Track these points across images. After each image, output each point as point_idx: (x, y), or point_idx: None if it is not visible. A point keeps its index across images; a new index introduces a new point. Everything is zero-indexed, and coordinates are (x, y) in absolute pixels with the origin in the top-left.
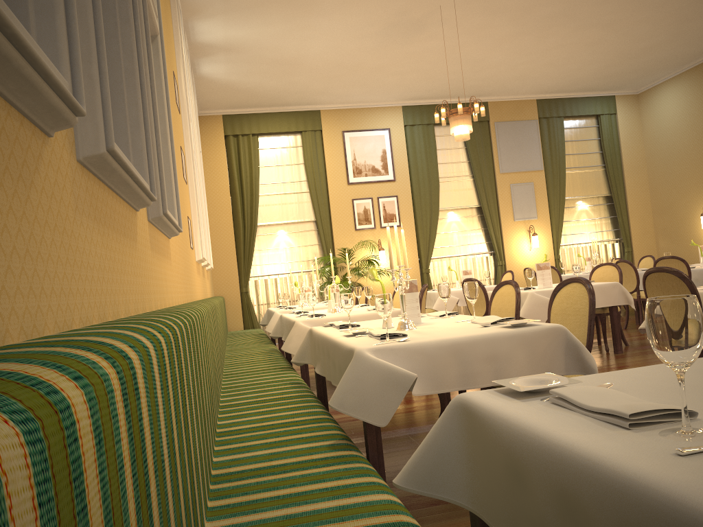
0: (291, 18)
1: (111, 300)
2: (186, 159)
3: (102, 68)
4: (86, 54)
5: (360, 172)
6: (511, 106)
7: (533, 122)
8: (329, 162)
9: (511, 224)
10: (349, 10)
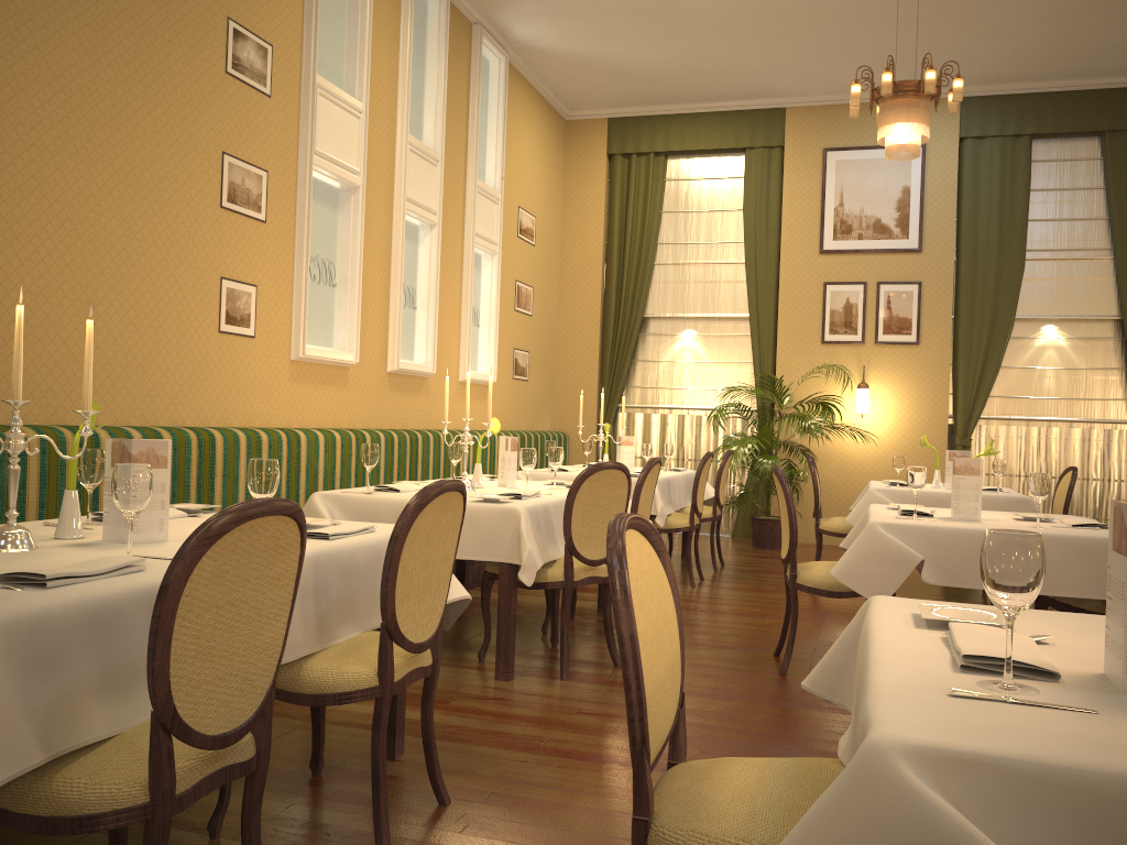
0: None
1: None
2: (297, 180)
3: None
4: None
5: (849, 231)
6: None
7: None
8: (788, 208)
9: None
10: None
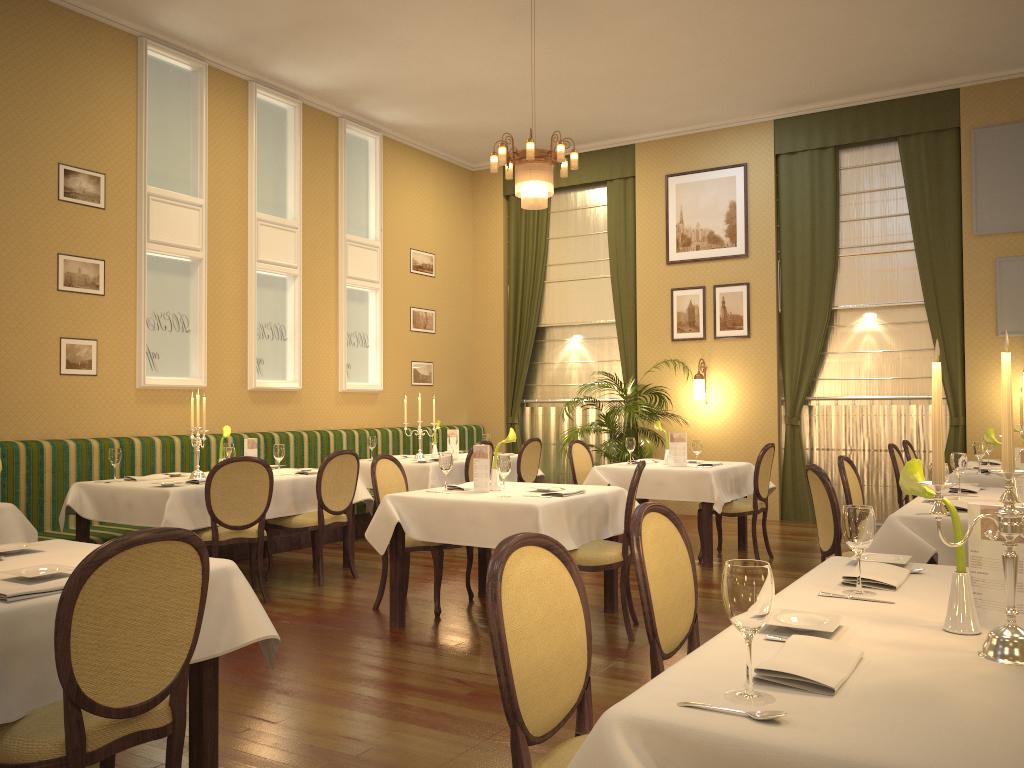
0: (360, 39)
1: None
2: (137, 262)
3: None
4: None
5: (688, 243)
6: (1017, 89)
7: None
8: (641, 228)
9: (987, 343)
10: (412, 12)
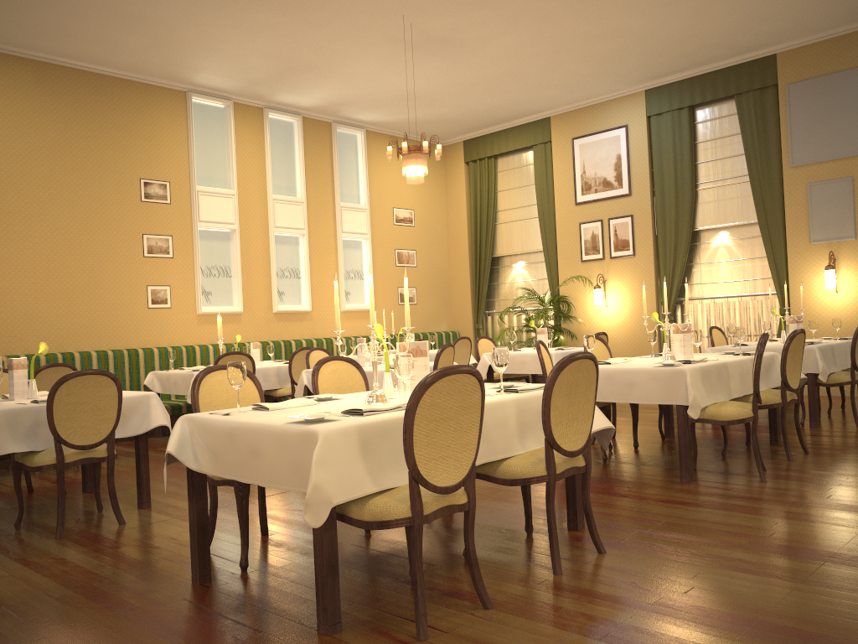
0: (323, 75)
1: None
2: (193, 235)
3: None
4: None
5: (589, 188)
6: (819, 50)
7: None
8: (557, 179)
9: (804, 250)
10: (347, 56)
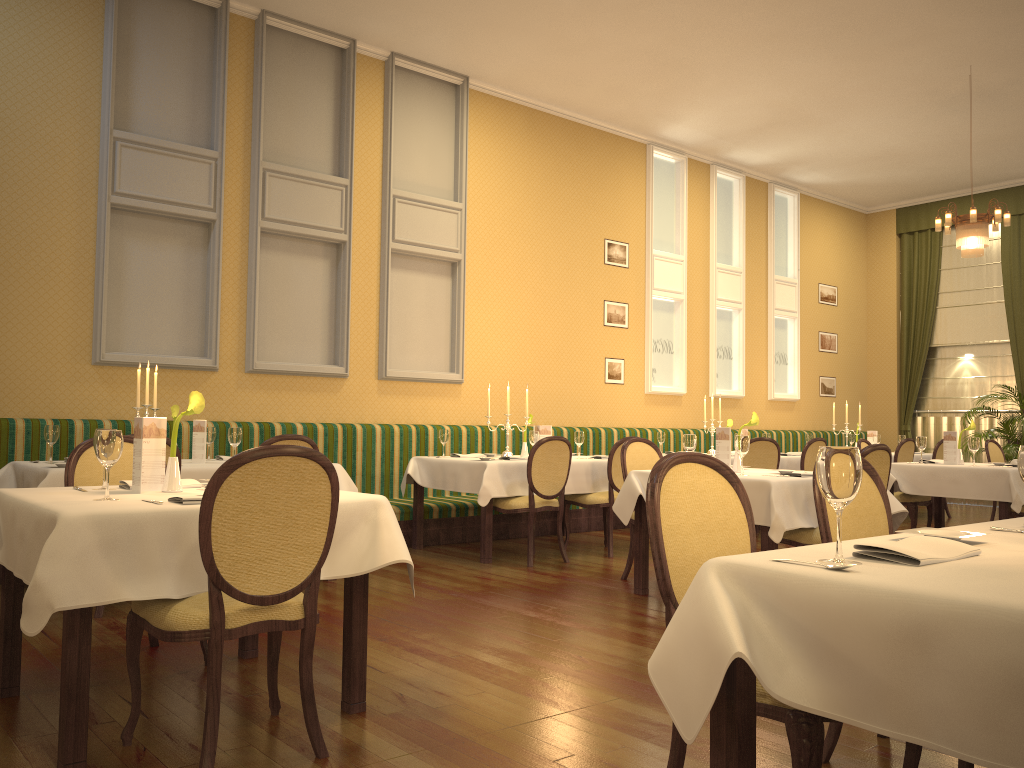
0: (808, 130)
1: (274, 415)
2: (645, 304)
3: (253, 344)
4: (249, 340)
5: None
6: None
7: None
8: None
9: None
10: (858, 110)
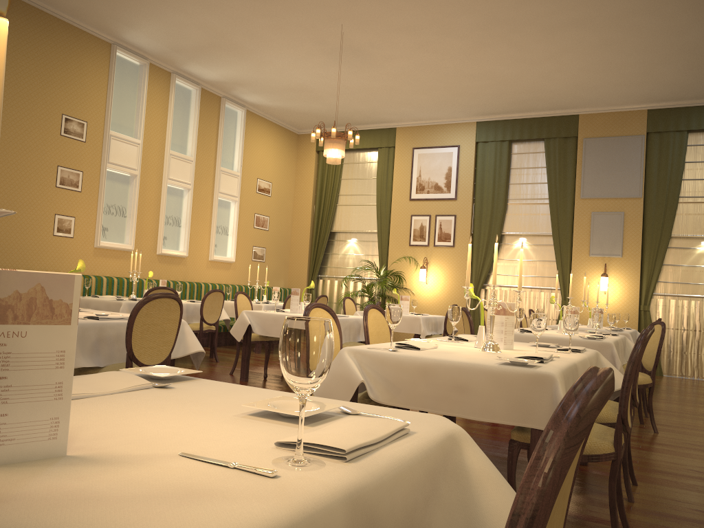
0: (241, 57)
1: None
2: (100, 174)
3: None
4: None
5: (423, 189)
6: (609, 118)
7: (637, 138)
8: (396, 177)
9: (584, 260)
10: (273, 46)
